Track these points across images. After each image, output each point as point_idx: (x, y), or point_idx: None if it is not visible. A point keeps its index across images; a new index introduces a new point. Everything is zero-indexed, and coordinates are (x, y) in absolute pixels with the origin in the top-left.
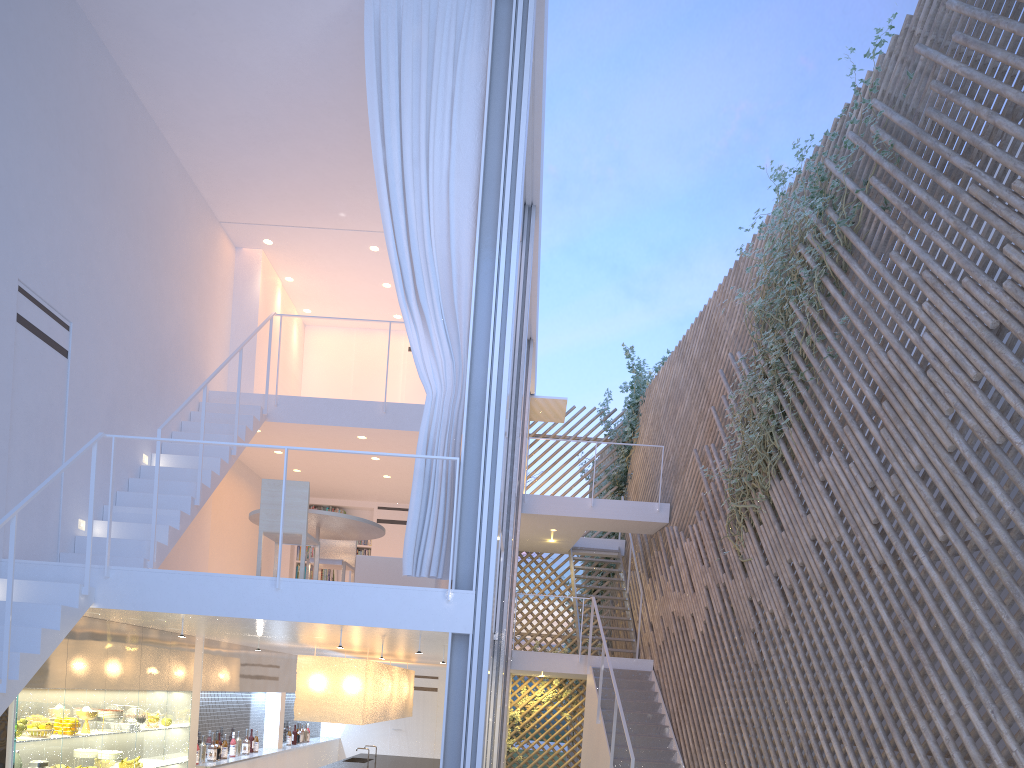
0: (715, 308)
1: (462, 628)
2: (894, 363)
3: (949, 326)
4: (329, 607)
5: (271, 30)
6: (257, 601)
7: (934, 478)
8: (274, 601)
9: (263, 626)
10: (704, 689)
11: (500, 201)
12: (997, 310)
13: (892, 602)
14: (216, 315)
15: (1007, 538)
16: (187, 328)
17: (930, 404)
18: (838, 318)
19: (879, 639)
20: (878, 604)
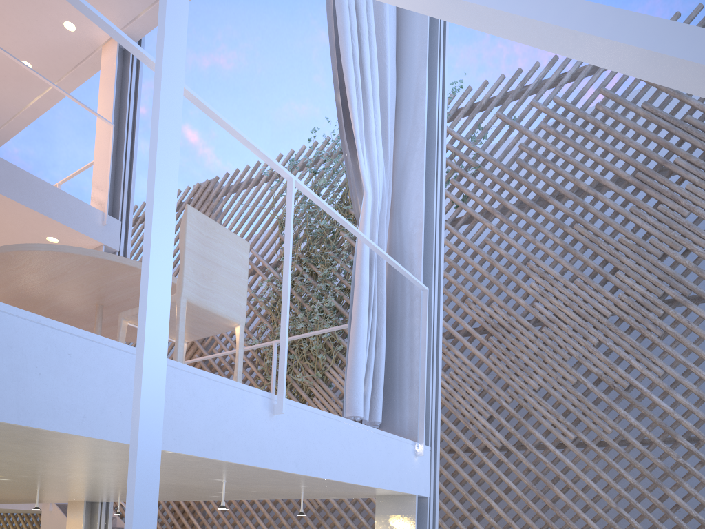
0: (193, 201)
1: (423, 490)
2: (501, 313)
3: (563, 305)
4: (327, 453)
5: None
6: (245, 432)
7: (561, 399)
8: (267, 435)
9: (76, 467)
10: (222, 527)
11: (439, 27)
12: (615, 308)
13: (521, 476)
14: None
15: (644, 447)
16: None
17: (549, 350)
18: None
19: (508, 500)
20: (503, 476)
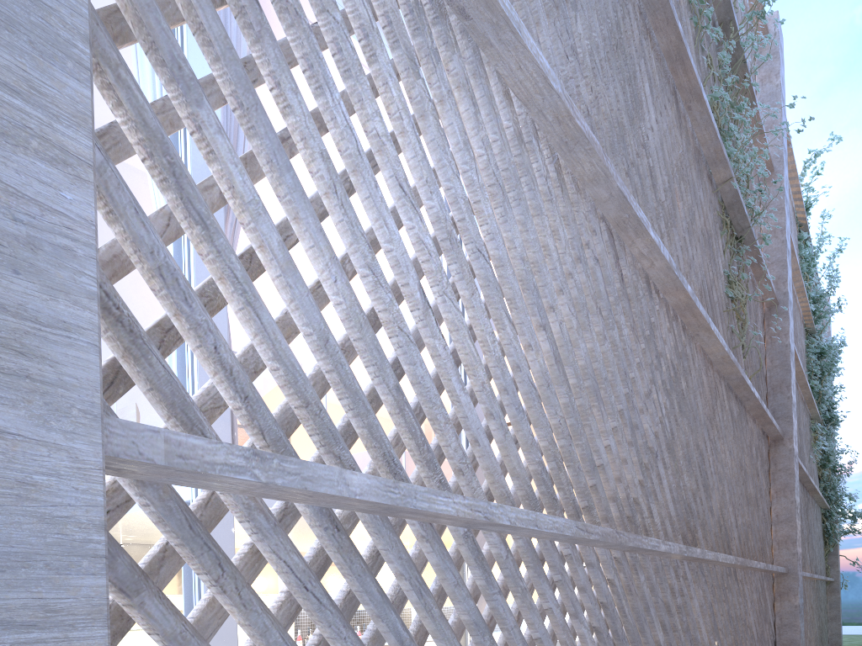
0: None
1: (186, 496)
2: None
3: None
4: None
5: (131, 70)
6: None
7: None
8: None
9: None
10: None
11: None
12: None
13: None
14: (272, 301)
15: None
16: (230, 318)
17: None
18: None
19: None
20: None
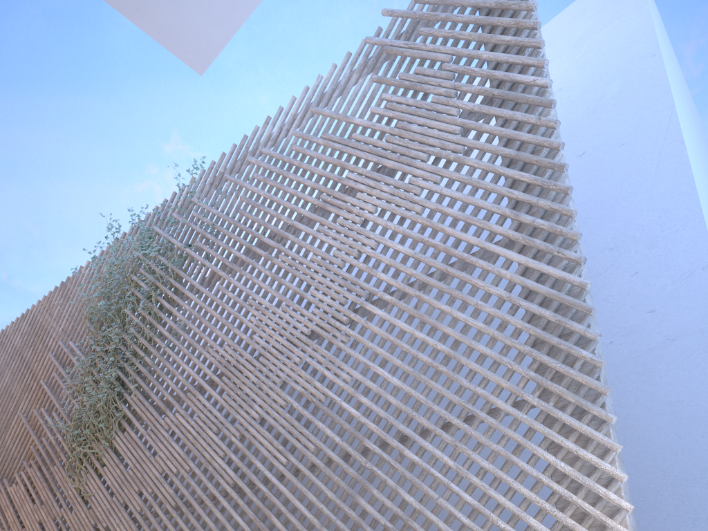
0: (40, 311)
1: None
2: (230, 352)
3: (274, 331)
4: None
5: None
6: None
7: (275, 424)
8: None
9: None
10: None
11: None
12: (311, 324)
13: (248, 510)
14: None
15: (340, 458)
16: None
17: (265, 378)
18: (174, 323)
19: None
20: (234, 513)
